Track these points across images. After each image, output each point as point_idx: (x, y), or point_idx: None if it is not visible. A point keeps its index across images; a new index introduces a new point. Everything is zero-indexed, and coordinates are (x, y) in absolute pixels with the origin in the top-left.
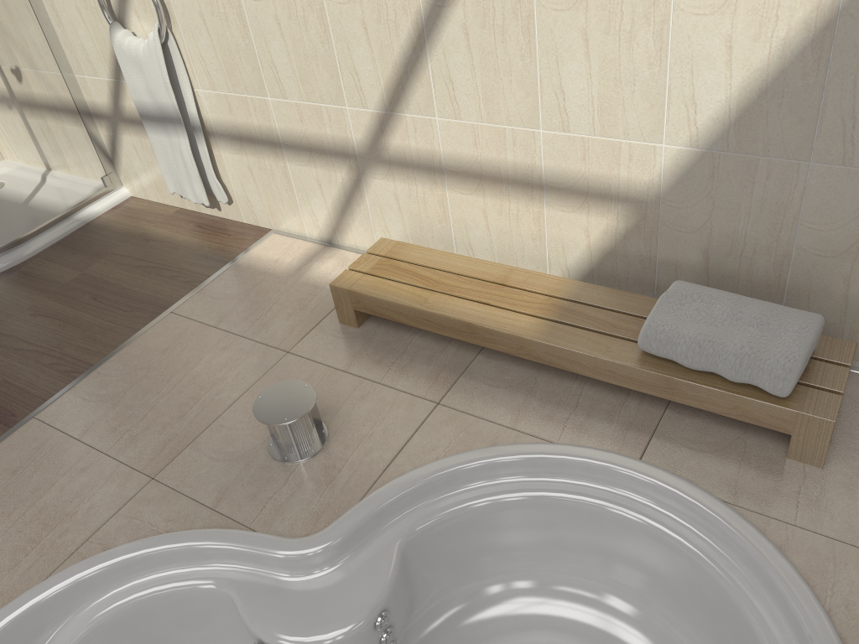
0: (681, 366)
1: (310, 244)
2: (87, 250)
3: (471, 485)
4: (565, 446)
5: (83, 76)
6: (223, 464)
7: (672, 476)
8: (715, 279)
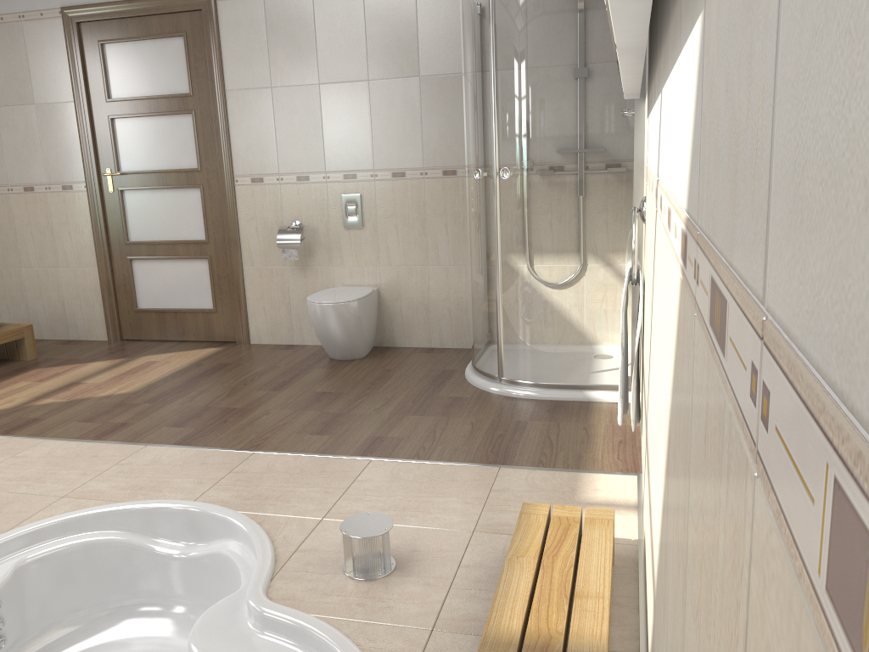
0: None
1: (633, 498)
2: (556, 413)
3: None
4: None
5: None
6: (338, 541)
7: None
8: None
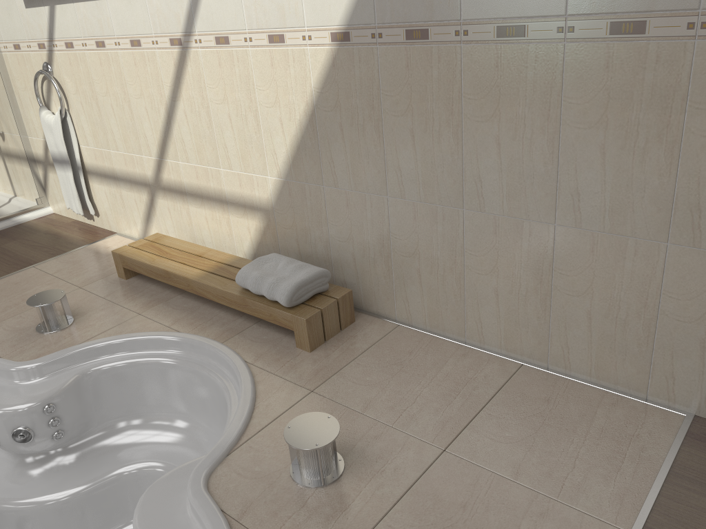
0: (254, 294)
1: (133, 241)
2: (10, 236)
3: (133, 352)
4: (185, 333)
5: (32, 137)
6: (9, 332)
7: (227, 349)
8: (304, 258)
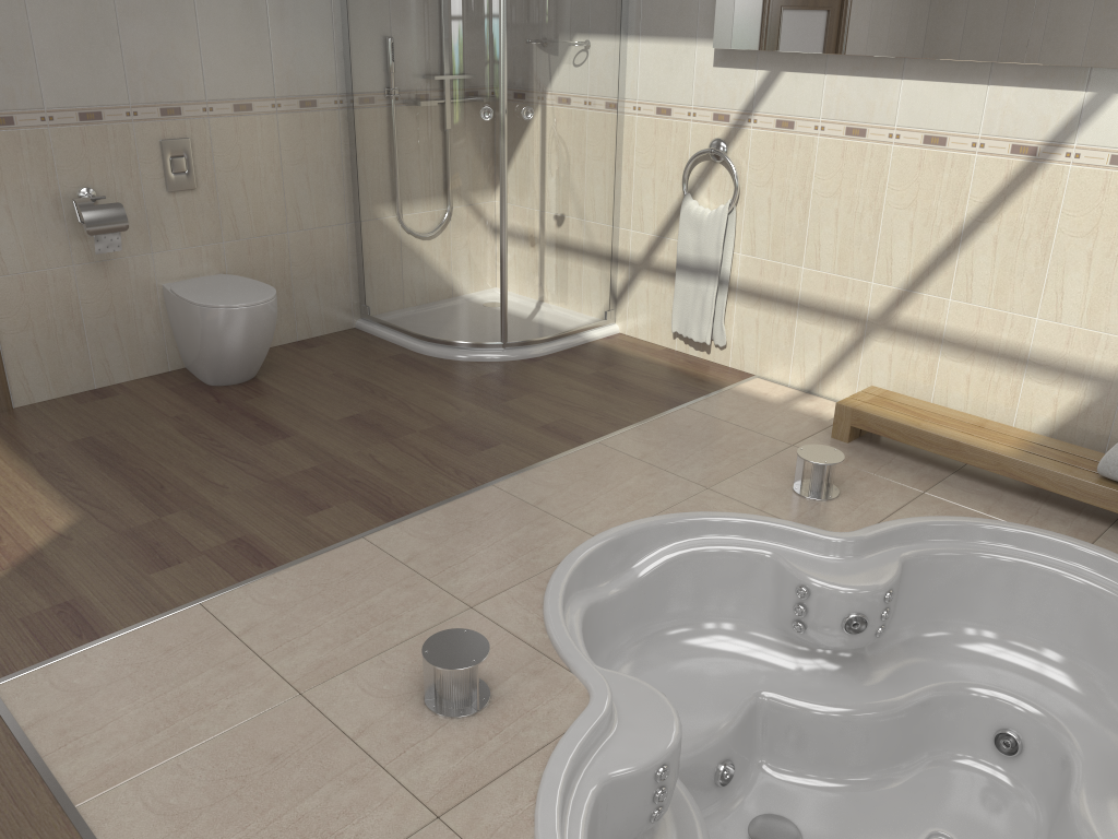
0: None
1: (792, 389)
2: (596, 358)
3: (953, 540)
4: (1031, 527)
5: (627, 230)
6: (760, 491)
7: (1116, 554)
8: None
